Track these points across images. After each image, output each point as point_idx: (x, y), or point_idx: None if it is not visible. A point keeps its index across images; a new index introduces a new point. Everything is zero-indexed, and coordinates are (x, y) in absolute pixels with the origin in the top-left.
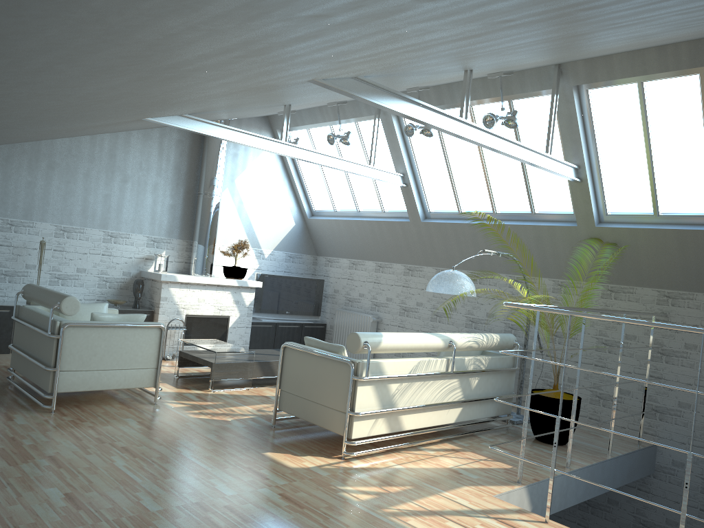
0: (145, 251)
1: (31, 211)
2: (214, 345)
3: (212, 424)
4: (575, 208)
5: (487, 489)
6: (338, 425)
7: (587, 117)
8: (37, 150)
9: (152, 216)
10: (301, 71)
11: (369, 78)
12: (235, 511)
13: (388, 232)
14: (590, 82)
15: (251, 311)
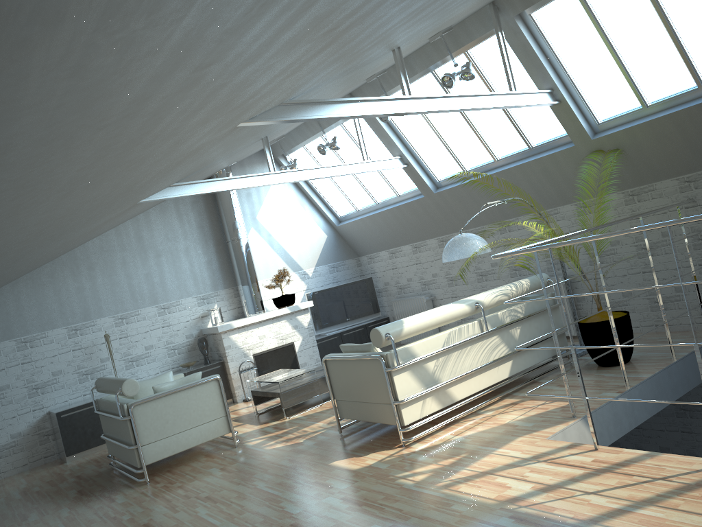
0: (198, 311)
1: (88, 312)
2: (277, 376)
3: (286, 450)
4: (565, 129)
5: (540, 434)
6: (390, 417)
7: (541, 40)
8: (74, 258)
9: (194, 277)
10: (210, 128)
11: (300, 97)
12: (300, 526)
13: (409, 213)
14: (528, 7)
15: (312, 331)
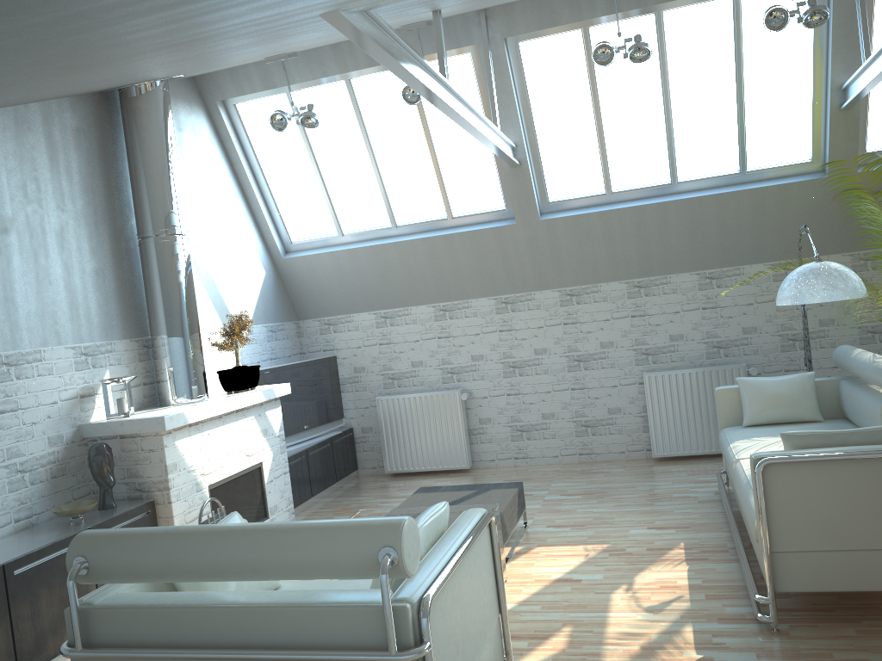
0: (76, 381)
1: None
2: None
3: None
4: (829, 151)
5: None
6: None
7: (868, 9)
8: None
9: (71, 302)
10: None
11: None
12: None
13: (466, 249)
14: None
15: (283, 442)
